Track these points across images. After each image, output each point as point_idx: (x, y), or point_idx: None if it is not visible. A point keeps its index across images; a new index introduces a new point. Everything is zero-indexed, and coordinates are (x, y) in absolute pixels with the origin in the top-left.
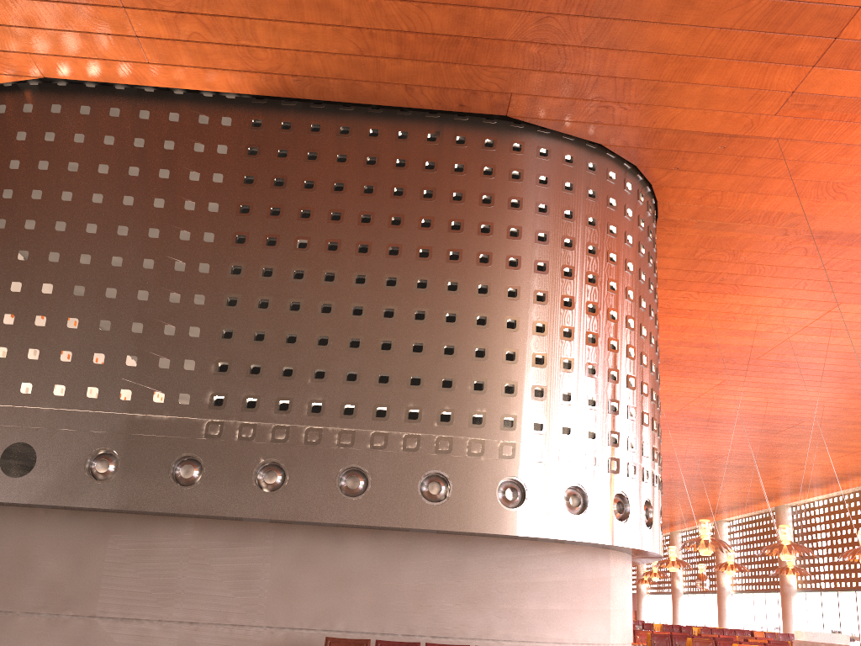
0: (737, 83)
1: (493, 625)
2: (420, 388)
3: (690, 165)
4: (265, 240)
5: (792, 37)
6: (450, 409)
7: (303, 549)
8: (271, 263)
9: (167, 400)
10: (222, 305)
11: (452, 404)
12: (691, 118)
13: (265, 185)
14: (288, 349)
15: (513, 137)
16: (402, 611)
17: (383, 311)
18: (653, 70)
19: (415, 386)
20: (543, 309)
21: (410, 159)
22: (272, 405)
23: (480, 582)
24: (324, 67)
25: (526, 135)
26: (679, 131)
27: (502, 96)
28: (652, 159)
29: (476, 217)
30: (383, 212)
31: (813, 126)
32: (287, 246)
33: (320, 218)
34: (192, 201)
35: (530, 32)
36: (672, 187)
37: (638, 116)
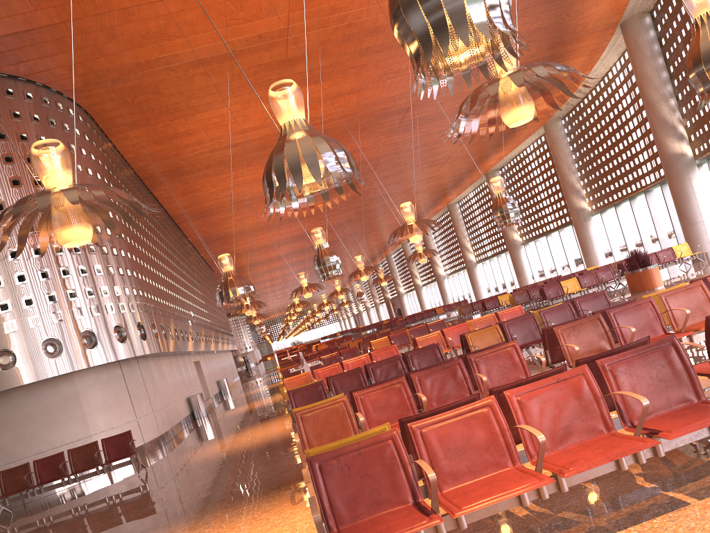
0: None
1: None
2: None
3: (27, 56)
4: None
5: None
6: None
7: None
8: None
9: None
10: None
11: None
12: None
13: None
14: None
15: None
16: None
17: None
18: None
19: None
20: None
21: None
22: None
23: None
24: None
25: None
26: None
27: None
28: None
29: None
30: None
31: (77, 7)
32: None
33: None
34: None
35: None
36: (37, 72)
37: None
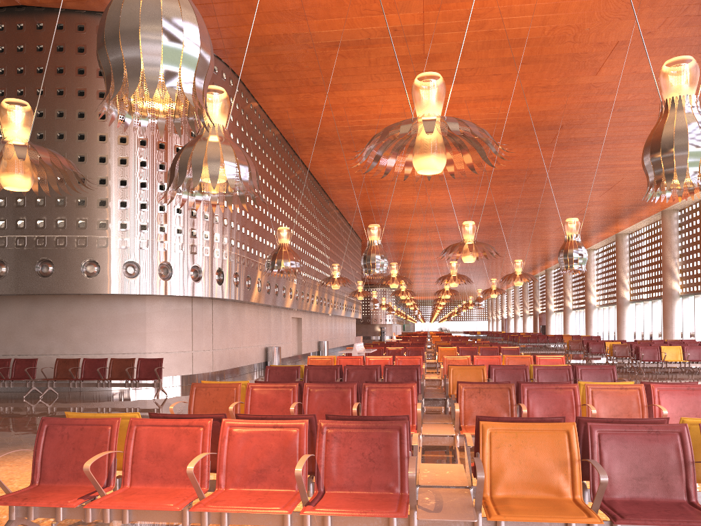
0: None
1: (53, 346)
2: None
3: None
4: None
5: None
6: (4, 219)
7: None
8: None
9: None
10: None
11: (5, 216)
12: None
13: None
14: None
15: (36, 19)
16: (1, 342)
17: None
18: None
19: None
20: (63, 144)
21: None
22: None
23: (44, 322)
24: None
25: (46, 15)
26: None
27: None
28: None
29: (14, 85)
30: None
31: None
32: None
33: None
34: None
35: None
36: None
37: None
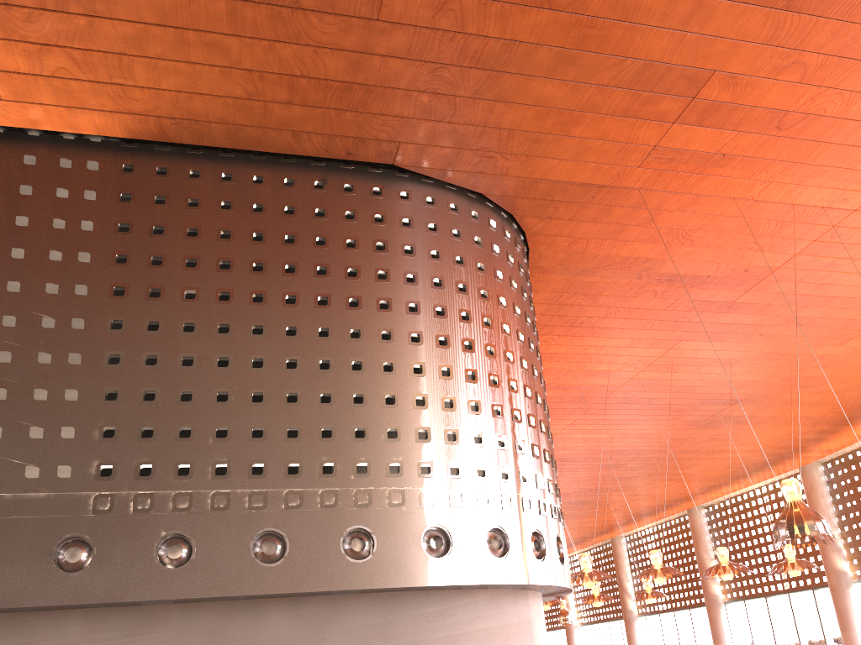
0: (609, 137)
1: None
2: (333, 440)
3: (562, 213)
4: (147, 292)
5: (658, 95)
6: (365, 459)
7: (215, 629)
8: (156, 316)
9: (43, 475)
10: (103, 364)
11: (368, 454)
12: (566, 169)
13: (143, 233)
14: (184, 408)
15: (399, 185)
16: None
17: (286, 362)
18: (535, 122)
19: (327, 438)
20: (446, 352)
21: (299, 206)
22: (170, 470)
23: (410, 640)
24: (206, 110)
25: (412, 184)
26: (554, 181)
27: (390, 144)
28: (528, 208)
29: (372, 263)
30: (276, 260)
31: (669, 178)
32: (174, 297)
33: (208, 267)
34: (59, 251)
35: (423, 81)
36: (543, 235)
37: (518, 166)
